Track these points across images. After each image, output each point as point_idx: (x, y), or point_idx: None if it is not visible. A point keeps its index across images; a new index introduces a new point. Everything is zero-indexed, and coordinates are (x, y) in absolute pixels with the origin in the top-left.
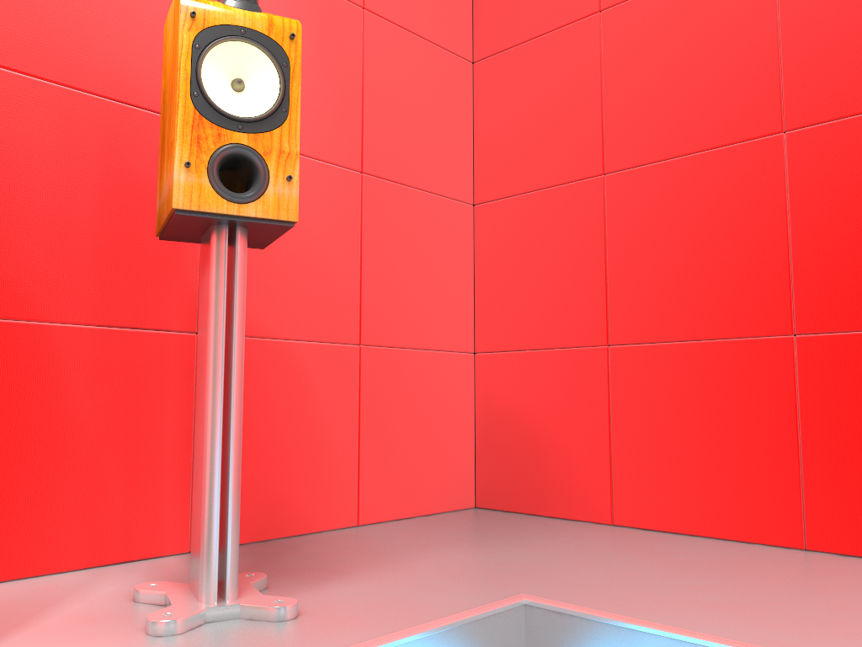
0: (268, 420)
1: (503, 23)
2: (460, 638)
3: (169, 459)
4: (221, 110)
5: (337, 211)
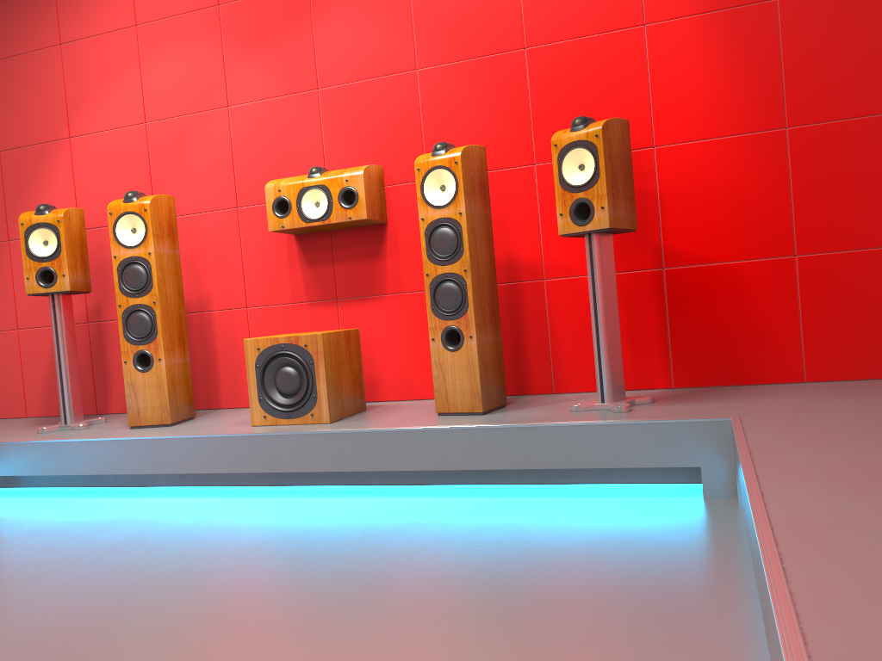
0: (719, 314)
1: None
2: (674, 428)
3: (653, 338)
4: (570, 185)
5: (764, 164)
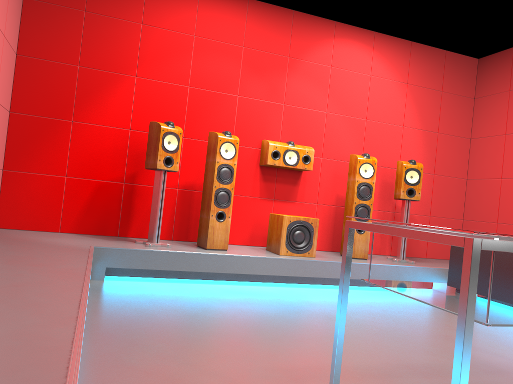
0: None
1: (480, 130)
2: (442, 270)
3: (388, 237)
4: (408, 182)
5: (426, 184)
